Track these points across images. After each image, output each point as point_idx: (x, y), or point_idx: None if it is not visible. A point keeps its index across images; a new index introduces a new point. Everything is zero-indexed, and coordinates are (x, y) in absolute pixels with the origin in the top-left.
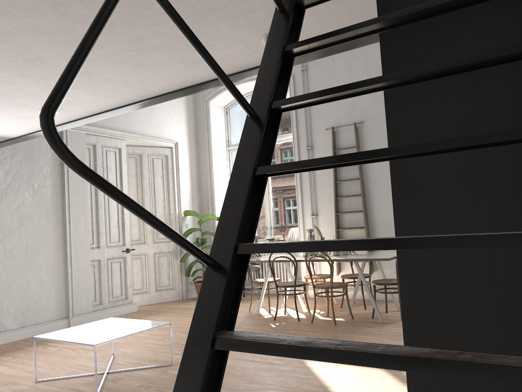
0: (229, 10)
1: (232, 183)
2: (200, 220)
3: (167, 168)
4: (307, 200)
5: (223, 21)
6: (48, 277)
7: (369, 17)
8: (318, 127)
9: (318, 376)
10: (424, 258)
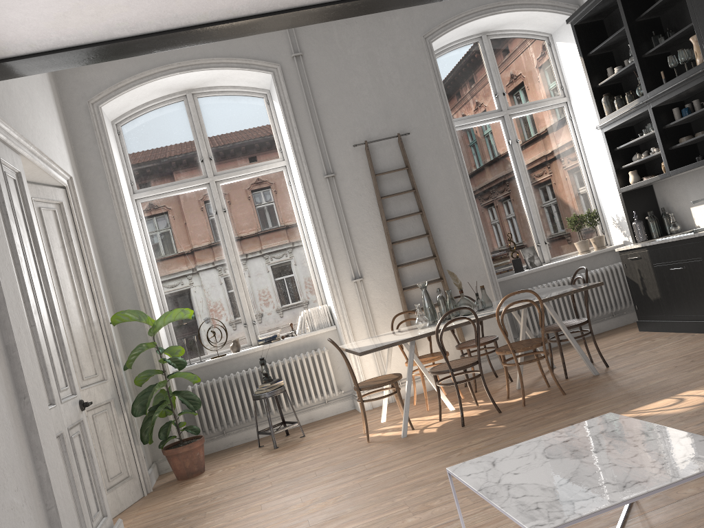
0: None
1: None
2: (153, 325)
3: (67, 230)
4: (340, 257)
5: None
6: (22, 500)
7: None
8: (338, 143)
9: None
10: None
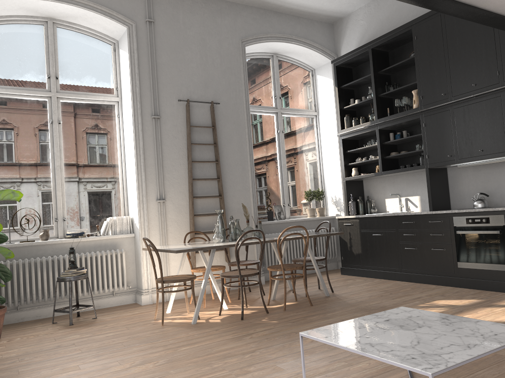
0: None
1: None
2: None
3: None
4: (151, 180)
5: None
6: None
7: None
8: (167, 95)
9: (497, 321)
10: None
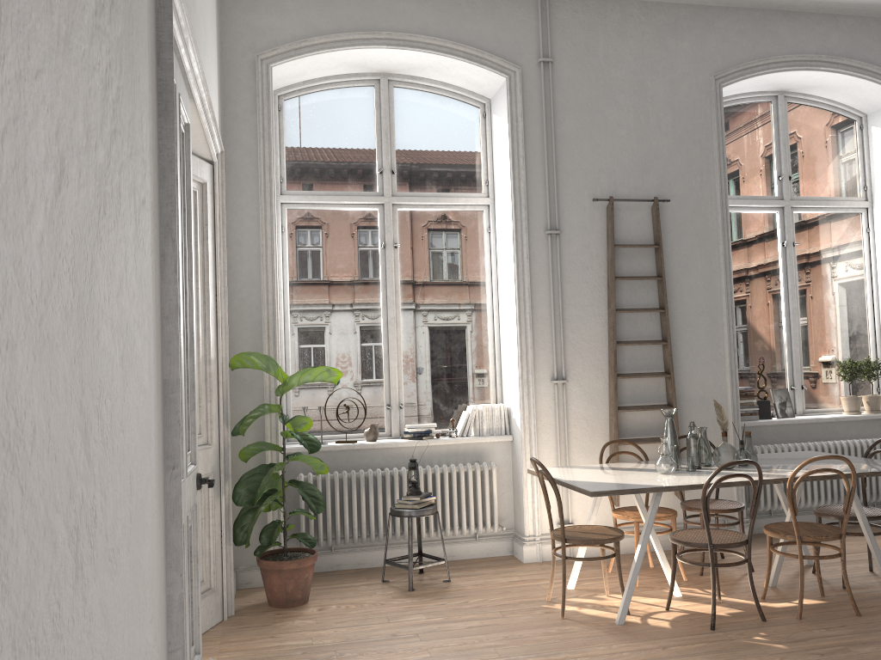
0: None
1: None
2: (284, 382)
3: (204, 223)
4: (542, 345)
5: None
6: (153, 637)
7: None
8: (573, 192)
9: None
10: None
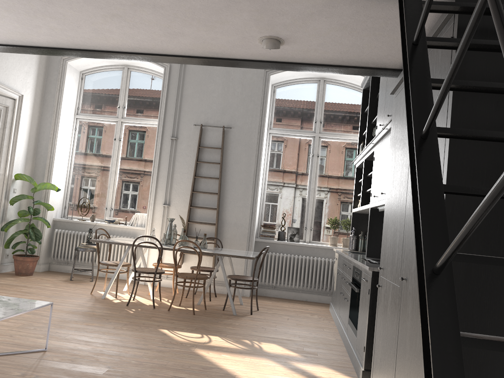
0: (267, 5)
1: (423, 194)
2: (35, 187)
3: (5, 122)
4: (161, 188)
5: (250, 11)
6: None
7: (358, 54)
8: (187, 121)
9: (218, 365)
10: (462, 274)
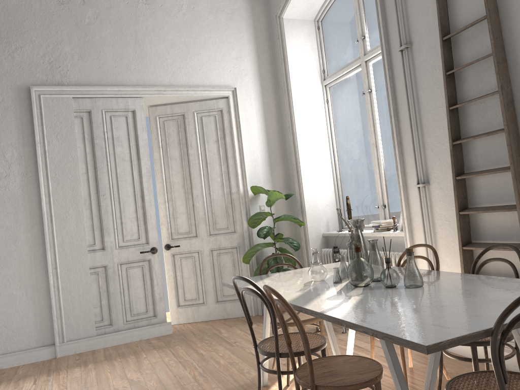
0: None
1: None
2: (267, 200)
3: (224, 128)
4: (409, 153)
5: None
6: (22, 293)
7: None
8: None
9: None
10: None
